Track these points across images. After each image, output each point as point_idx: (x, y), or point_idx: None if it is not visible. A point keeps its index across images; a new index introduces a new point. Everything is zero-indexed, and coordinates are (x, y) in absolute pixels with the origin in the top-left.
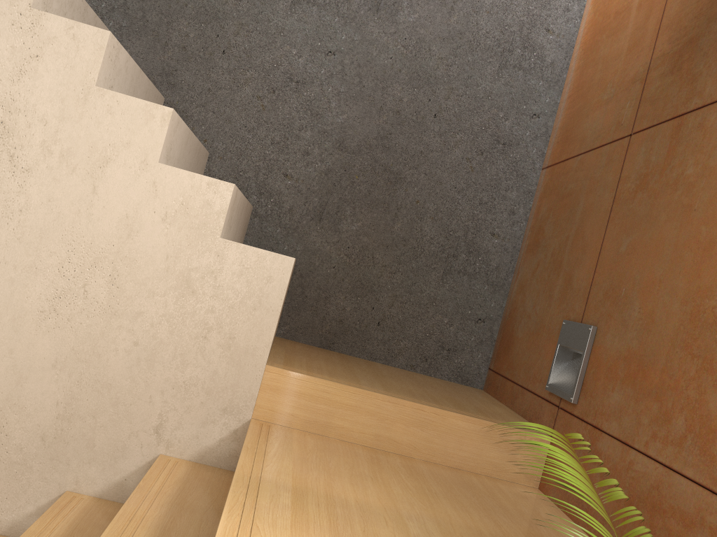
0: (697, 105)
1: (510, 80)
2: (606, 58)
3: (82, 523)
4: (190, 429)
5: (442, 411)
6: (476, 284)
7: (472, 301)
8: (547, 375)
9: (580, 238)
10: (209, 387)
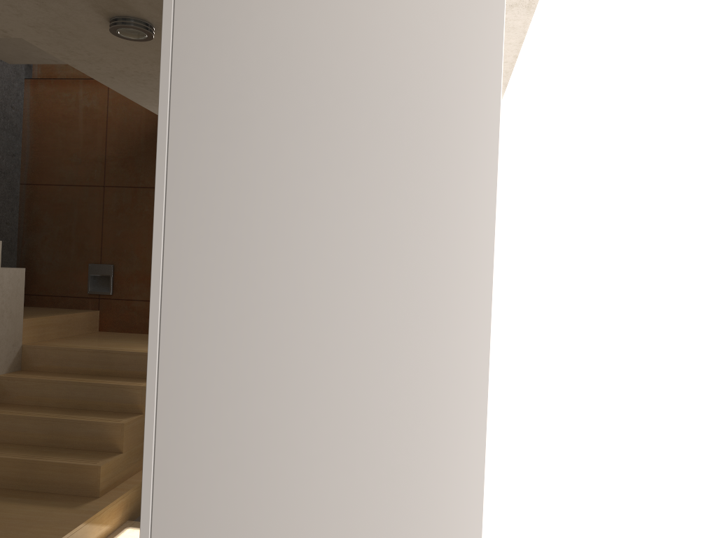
0: (142, 186)
1: (1, 136)
2: (64, 138)
3: (6, 409)
4: (4, 359)
5: (73, 314)
6: (4, 252)
7: (4, 261)
8: (84, 288)
9: (83, 227)
10: (7, 337)
